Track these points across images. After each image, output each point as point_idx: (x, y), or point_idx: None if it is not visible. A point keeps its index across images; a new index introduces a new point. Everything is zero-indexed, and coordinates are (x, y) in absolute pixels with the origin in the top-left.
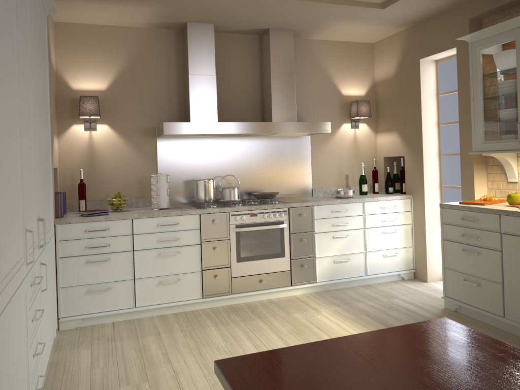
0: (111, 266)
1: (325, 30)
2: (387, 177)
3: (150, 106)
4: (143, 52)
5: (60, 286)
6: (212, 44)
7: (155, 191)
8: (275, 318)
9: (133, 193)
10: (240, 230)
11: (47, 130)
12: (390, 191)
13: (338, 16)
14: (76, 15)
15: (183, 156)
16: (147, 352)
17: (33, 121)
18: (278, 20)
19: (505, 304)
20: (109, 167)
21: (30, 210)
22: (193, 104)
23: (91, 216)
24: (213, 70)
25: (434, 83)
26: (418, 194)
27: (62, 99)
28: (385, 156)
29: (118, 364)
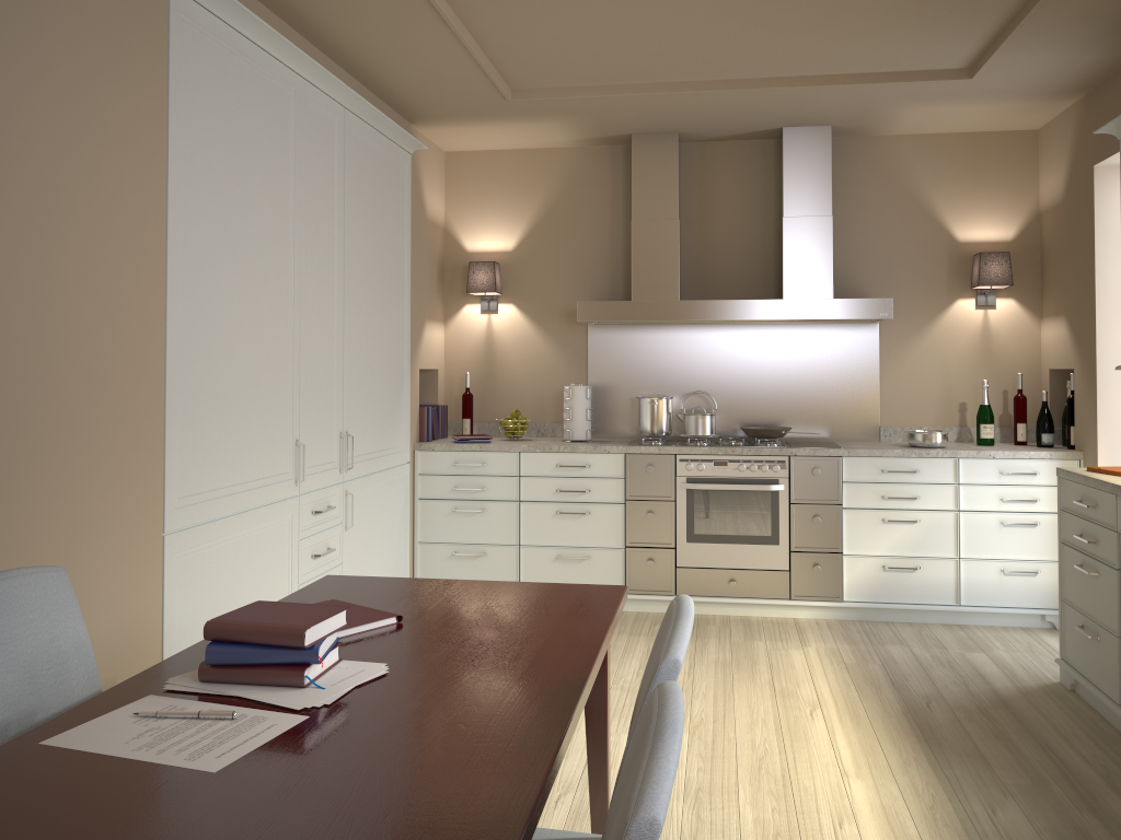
0: (487, 520)
1: (898, 119)
2: (1039, 413)
3: (579, 274)
4: (572, 187)
5: (418, 540)
6: (674, 166)
7: (567, 412)
8: (719, 641)
9: (549, 414)
10: (693, 487)
11: (398, 316)
12: (1044, 442)
13: (894, 98)
14: (467, 142)
15: (630, 356)
16: None
17: (338, 308)
18: (784, 115)
19: None
20: (514, 371)
21: (319, 421)
22: (638, 271)
23: (464, 443)
24: (673, 211)
25: None
26: (1089, 450)
27: (452, 267)
28: (1050, 368)
29: None
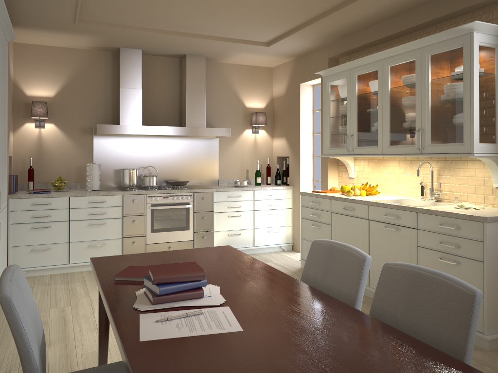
0: (51, 232)
1: (231, 57)
2: (276, 172)
3: (89, 111)
4: (85, 68)
5: (10, 245)
6: (140, 65)
7: (89, 177)
8: None
9: (73, 178)
10: (154, 208)
11: (5, 127)
12: (278, 183)
13: (236, 49)
14: (31, 39)
15: (114, 150)
16: (73, 291)
17: None
18: (191, 49)
19: None
20: (54, 157)
21: None
22: (123, 111)
23: (37, 193)
24: (139, 85)
25: (311, 102)
26: (296, 185)
27: (18, 103)
28: (277, 156)
29: (51, 297)
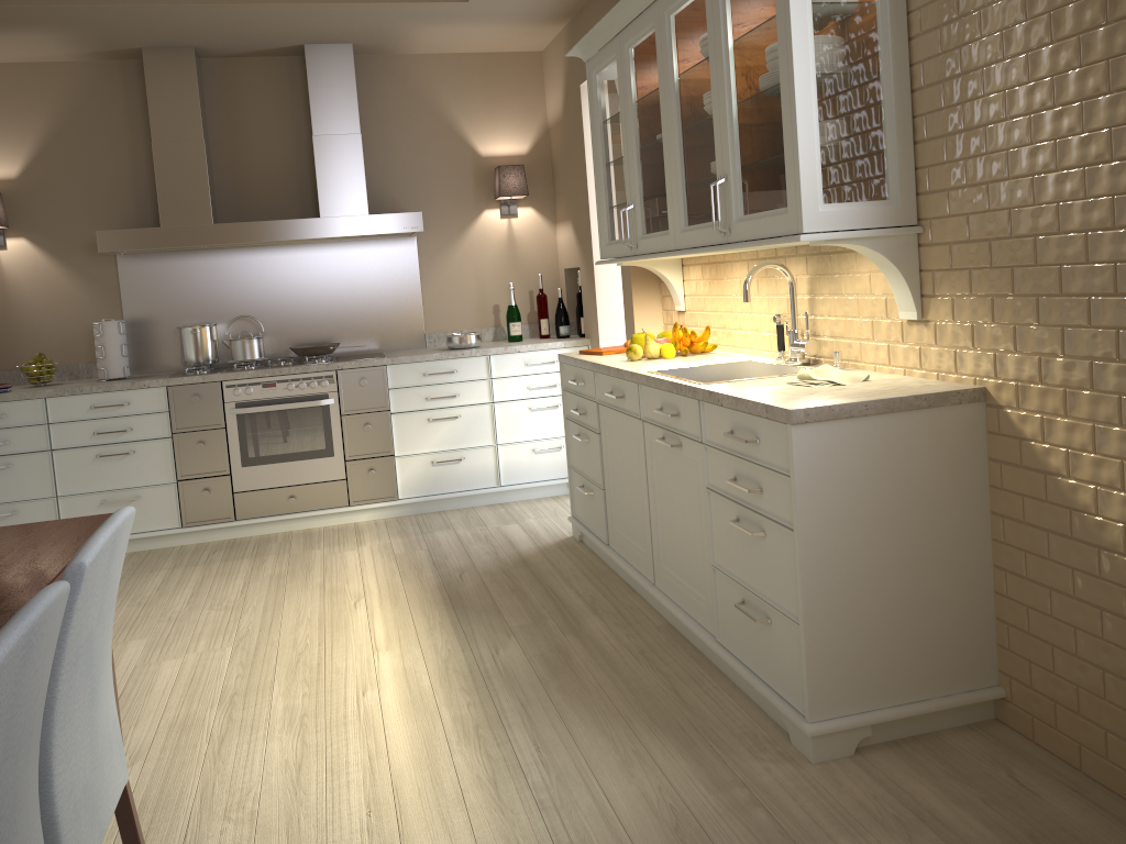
0: (15, 476)
1: (415, 39)
2: (557, 308)
3: (101, 202)
4: (82, 106)
5: None
6: (193, 84)
7: (99, 350)
8: (278, 557)
9: (82, 354)
10: (243, 411)
11: None
12: (562, 334)
13: (404, 18)
14: None
15: (168, 285)
16: None
17: None
18: (302, 31)
19: (608, 524)
20: (35, 312)
21: None
22: (165, 195)
23: None
24: (197, 131)
25: None
26: (594, 337)
27: None
28: (565, 268)
29: None
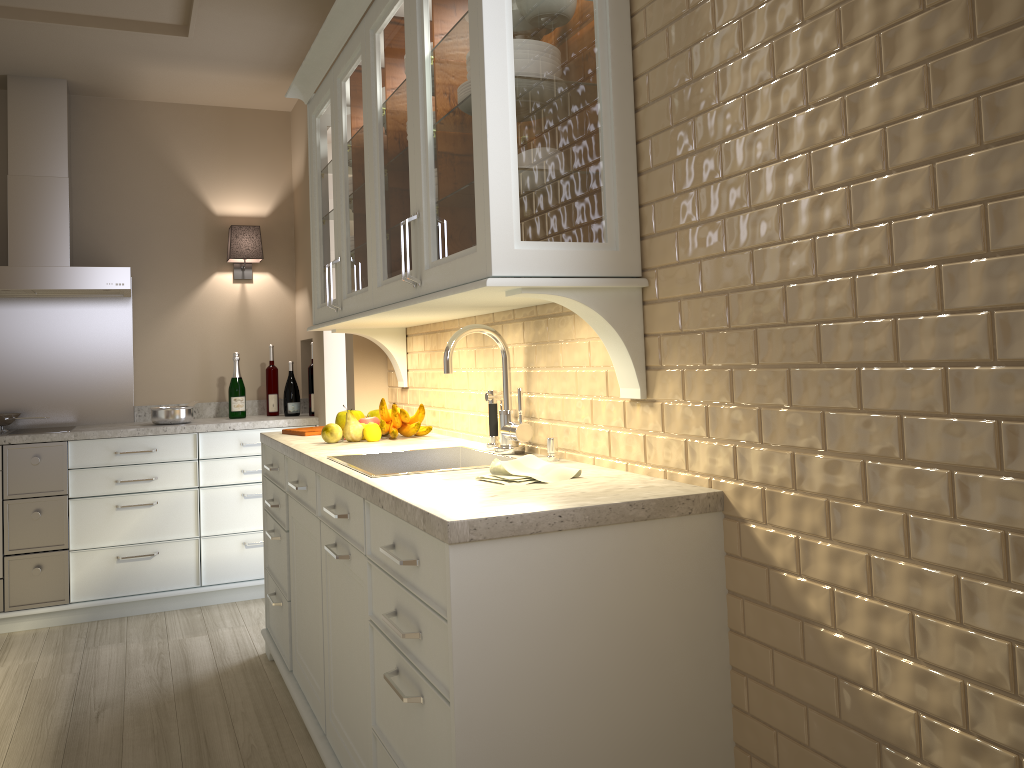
0: None
1: (140, 81)
2: (286, 383)
3: None
4: None
5: None
6: None
7: None
8: None
9: None
10: None
11: None
12: (290, 411)
13: (119, 51)
14: None
15: None
16: None
17: None
18: None
19: (292, 645)
20: None
21: None
22: None
23: None
24: None
25: None
26: (322, 415)
27: None
28: (301, 339)
29: None
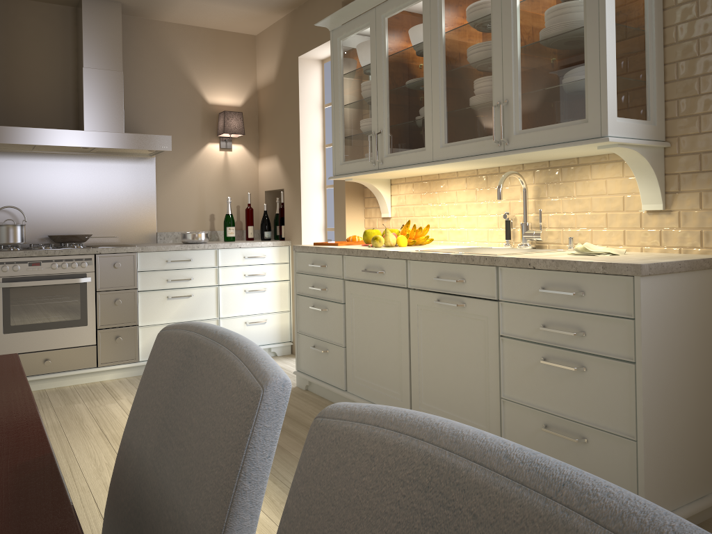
0: None
1: (171, 7)
2: (263, 218)
3: None
4: None
5: None
6: None
7: None
8: (43, 411)
9: None
10: (10, 285)
11: None
12: (266, 237)
13: None
14: None
15: None
16: None
17: None
18: None
19: (347, 374)
20: None
21: None
22: None
23: None
24: None
25: (319, 91)
26: (296, 239)
27: None
28: (266, 190)
29: None
